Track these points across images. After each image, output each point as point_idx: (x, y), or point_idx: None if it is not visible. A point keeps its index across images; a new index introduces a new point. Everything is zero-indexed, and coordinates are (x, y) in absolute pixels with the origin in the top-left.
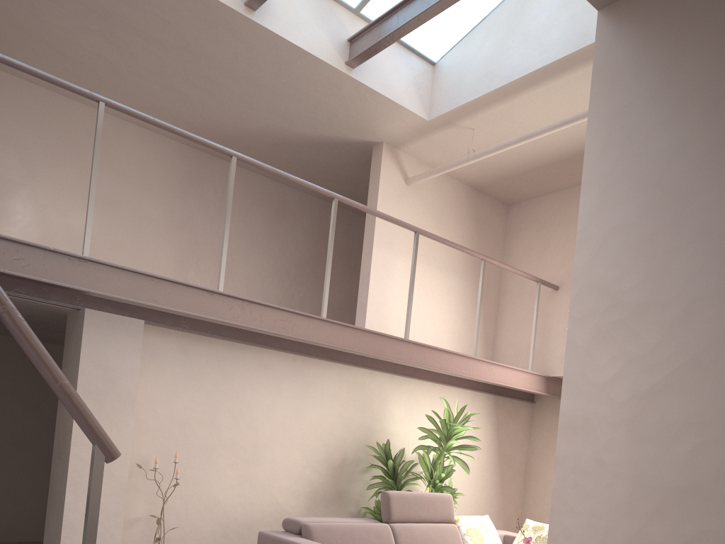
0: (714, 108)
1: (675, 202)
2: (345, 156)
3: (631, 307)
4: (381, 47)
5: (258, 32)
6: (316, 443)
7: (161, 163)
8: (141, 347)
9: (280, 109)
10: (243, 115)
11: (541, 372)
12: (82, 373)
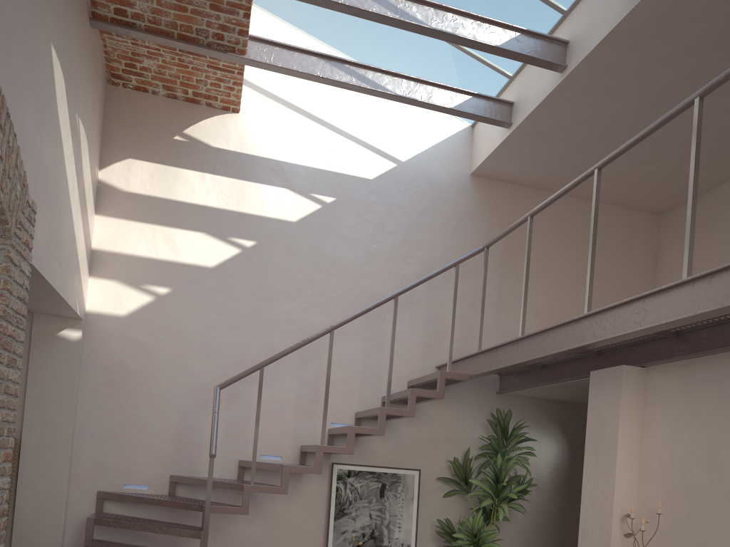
0: None
1: None
2: None
3: None
4: None
5: None
6: None
7: None
8: (650, 391)
9: None
10: None
11: None
12: (587, 429)
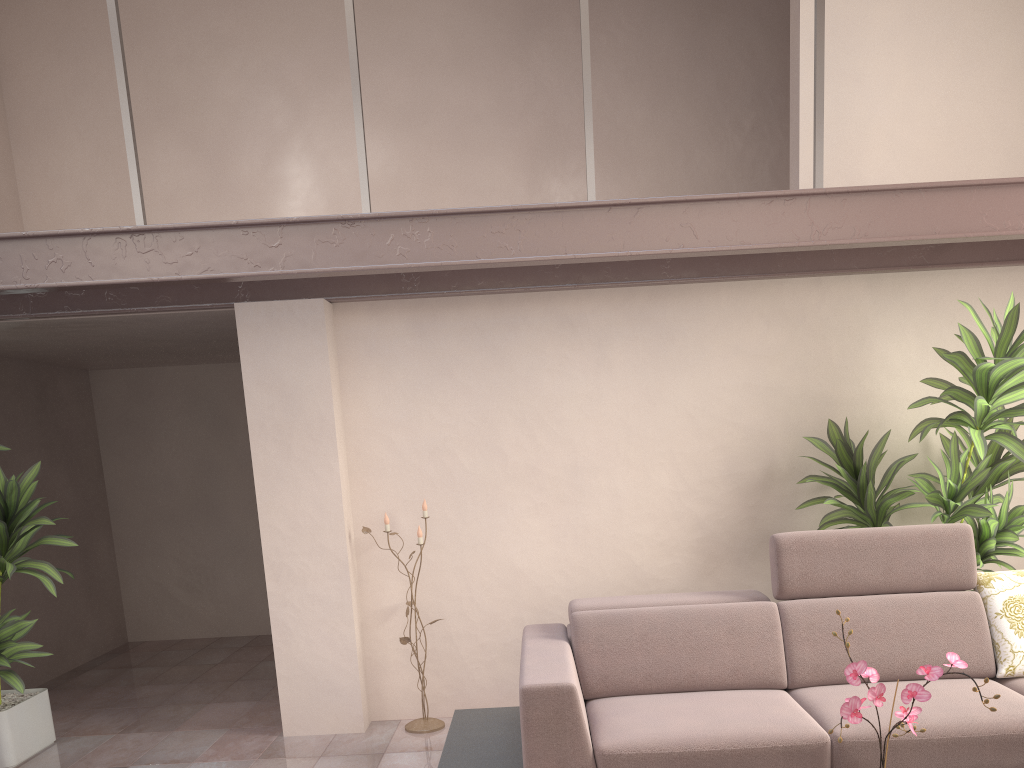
0: None
1: None
2: None
3: None
4: None
5: None
6: (701, 449)
7: (477, 11)
8: (349, 342)
9: None
10: None
11: None
12: (250, 404)
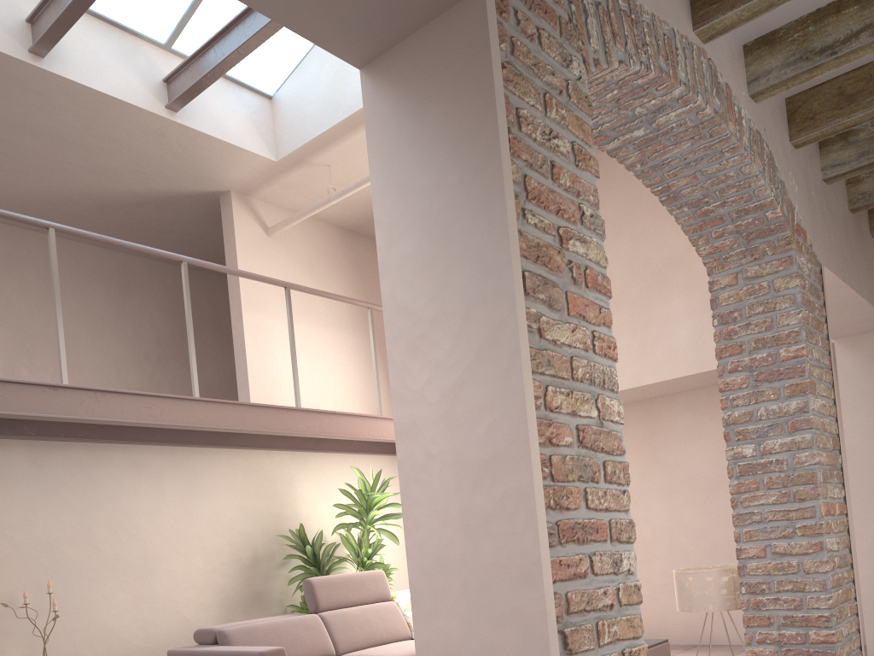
0: (455, 149)
1: (443, 229)
2: (190, 211)
3: (428, 321)
4: (204, 86)
5: (53, 82)
6: (219, 543)
7: None
8: None
9: (99, 166)
10: (54, 177)
11: None
12: None
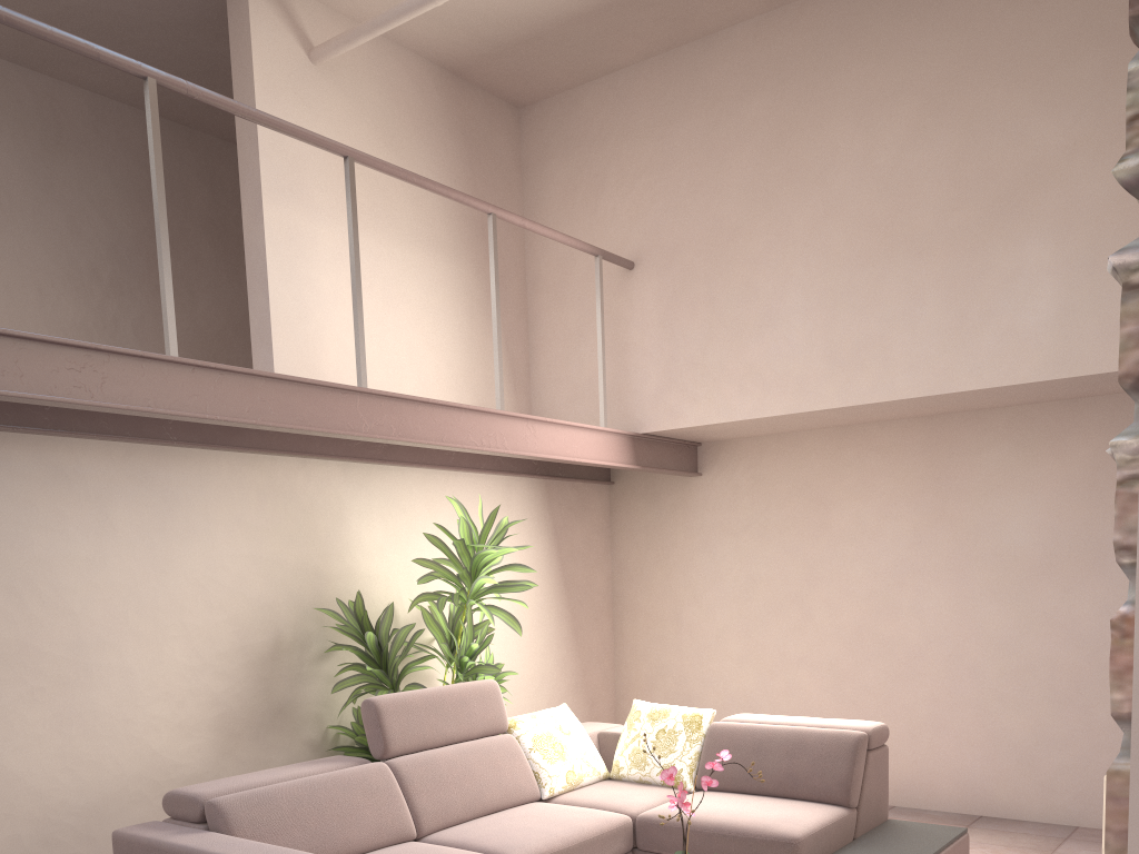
0: None
1: None
2: (169, 1)
3: None
4: None
5: None
6: (214, 620)
7: None
8: None
9: None
10: None
11: (622, 427)
12: None
